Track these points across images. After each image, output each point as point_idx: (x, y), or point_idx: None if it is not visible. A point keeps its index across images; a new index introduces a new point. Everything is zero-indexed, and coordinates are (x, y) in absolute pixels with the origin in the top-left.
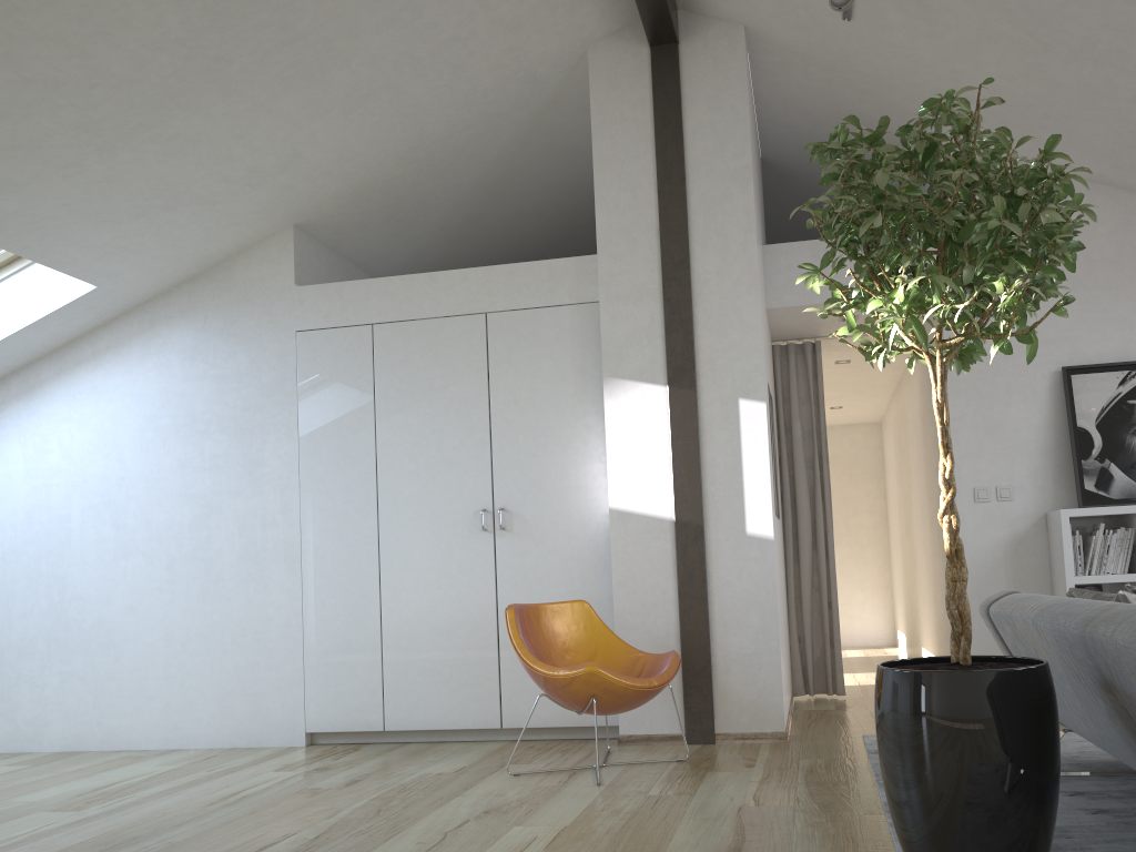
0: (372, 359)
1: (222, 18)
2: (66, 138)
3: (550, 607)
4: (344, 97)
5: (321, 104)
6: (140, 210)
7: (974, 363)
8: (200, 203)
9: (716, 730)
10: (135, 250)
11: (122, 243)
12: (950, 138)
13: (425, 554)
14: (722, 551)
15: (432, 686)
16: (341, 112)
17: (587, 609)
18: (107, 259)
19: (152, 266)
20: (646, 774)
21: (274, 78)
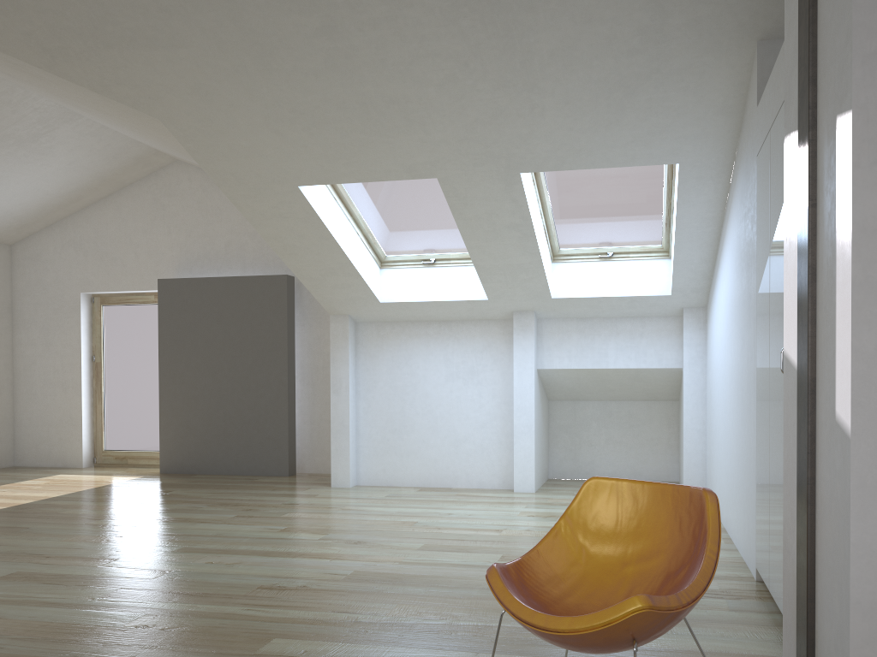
0: (769, 171)
1: None
2: (504, 97)
3: (666, 490)
4: None
5: None
6: (615, 106)
7: None
8: (646, 78)
9: None
10: (660, 130)
11: (643, 131)
12: None
13: (778, 399)
14: (823, 448)
15: (778, 556)
16: None
17: (702, 503)
18: (651, 145)
19: (693, 134)
20: None
21: None
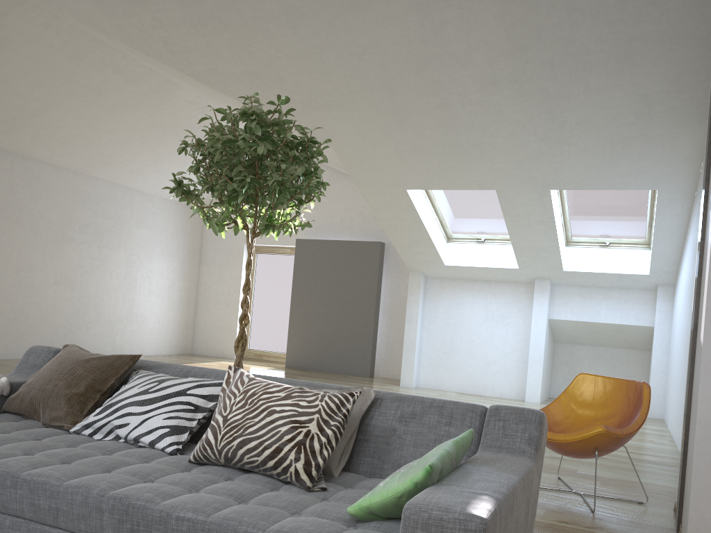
0: None
1: (518, 80)
2: (545, 145)
3: (623, 382)
4: (616, 61)
5: (612, 72)
6: (616, 154)
7: (266, 228)
8: (637, 138)
9: (681, 521)
10: (645, 169)
11: (634, 169)
12: (271, 104)
13: None
14: (696, 355)
15: None
16: (628, 67)
17: (641, 389)
18: (639, 177)
19: (667, 172)
20: (544, 498)
21: (572, 80)
